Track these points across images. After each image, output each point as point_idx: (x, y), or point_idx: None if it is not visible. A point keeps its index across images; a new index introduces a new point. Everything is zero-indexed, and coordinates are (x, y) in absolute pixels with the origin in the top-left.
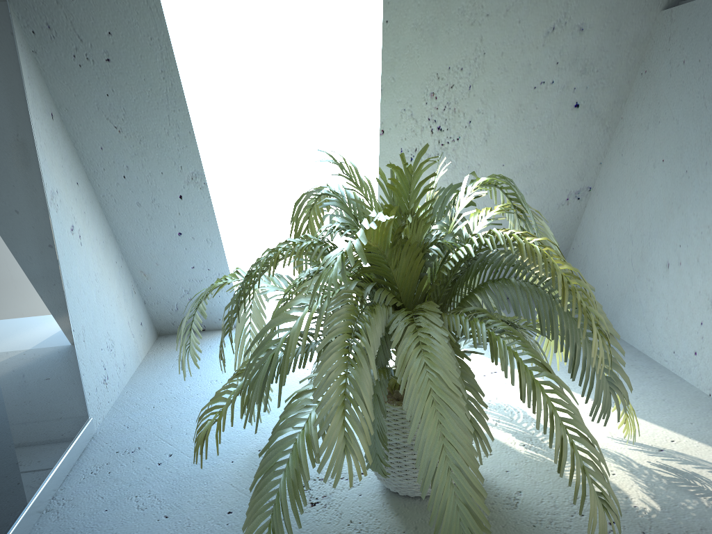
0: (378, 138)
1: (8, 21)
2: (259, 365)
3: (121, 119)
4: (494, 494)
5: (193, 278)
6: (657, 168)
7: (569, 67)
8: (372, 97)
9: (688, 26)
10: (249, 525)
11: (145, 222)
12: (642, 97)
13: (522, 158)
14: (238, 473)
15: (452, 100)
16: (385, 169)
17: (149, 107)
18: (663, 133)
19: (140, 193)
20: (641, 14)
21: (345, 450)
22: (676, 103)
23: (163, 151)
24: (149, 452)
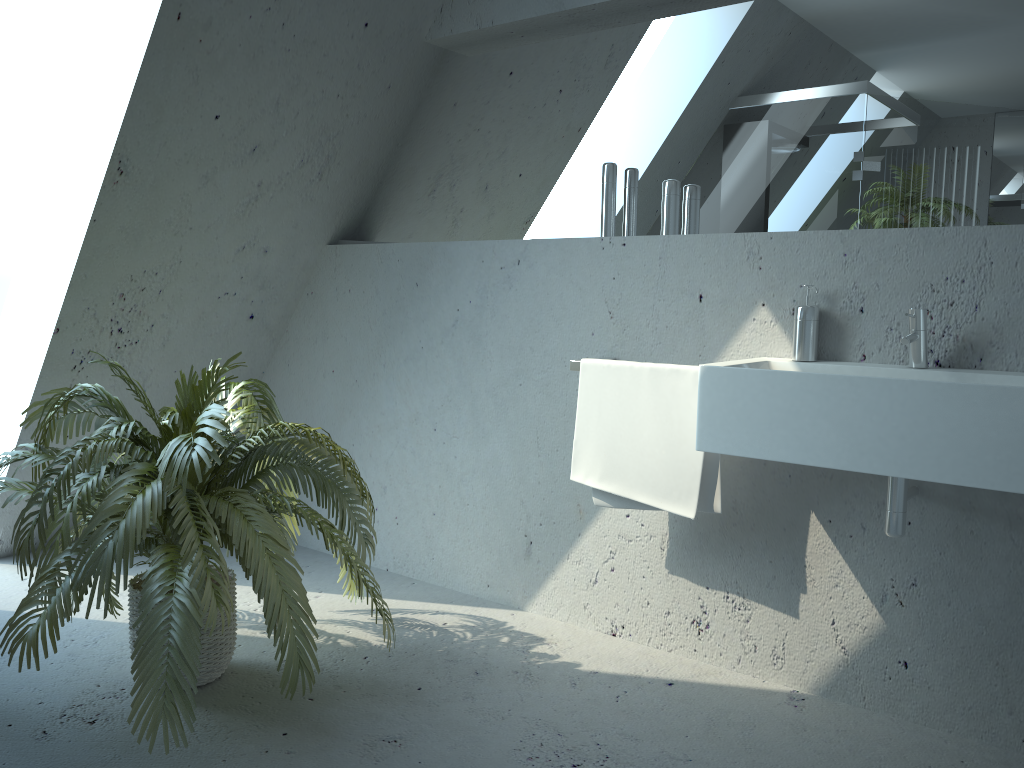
0: (48, 336)
1: None
2: (97, 555)
3: None
4: (265, 667)
5: None
6: (327, 378)
7: (251, 282)
8: (32, 289)
9: (352, 262)
10: (144, 683)
11: None
12: (309, 314)
13: (195, 365)
14: None
15: (141, 302)
16: (48, 372)
17: None
18: (333, 347)
19: None
20: (312, 246)
21: (217, 603)
22: (344, 323)
23: None
24: None
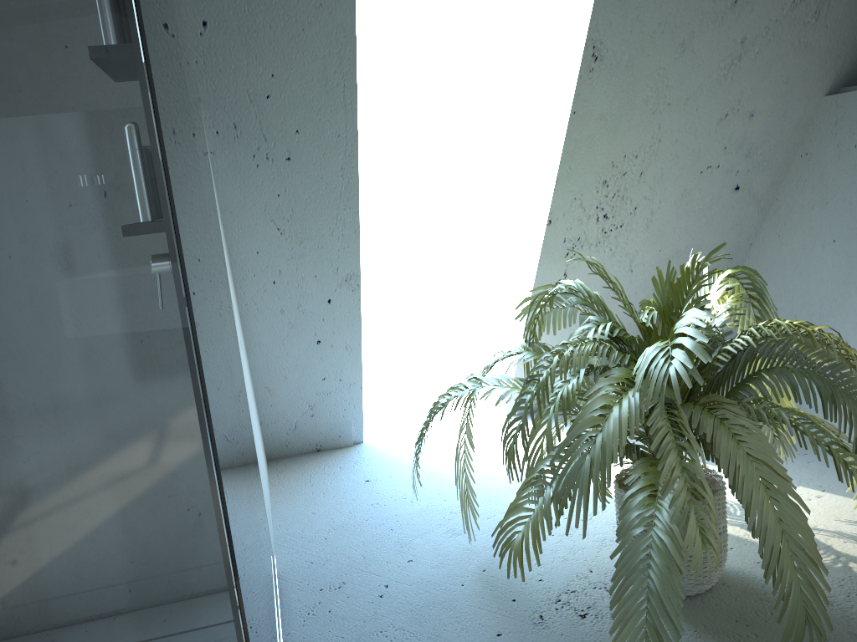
0: (542, 228)
1: (202, 122)
2: (574, 469)
3: (286, 220)
4: (760, 585)
5: (321, 391)
6: (826, 248)
7: (735, 151)
8: (528, 185)
9: None
10: (622, 626)
11: (284, 331)
12: (803, 179)
13: (679, 243)
14: (478, 596)
15: (623, 187)
16: (545, 260)
17: (319, 206)
18: (833, 214)
19: (287, 299)
20: (806, 100)
21: (702, 542)
22: (847, 185)
23: (322, 253)
24: (359, 586)
